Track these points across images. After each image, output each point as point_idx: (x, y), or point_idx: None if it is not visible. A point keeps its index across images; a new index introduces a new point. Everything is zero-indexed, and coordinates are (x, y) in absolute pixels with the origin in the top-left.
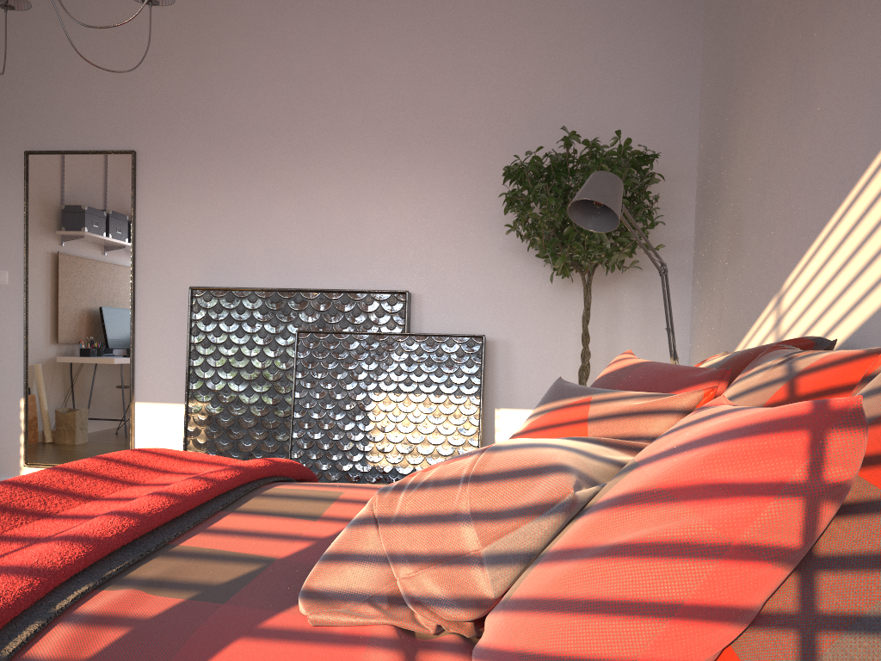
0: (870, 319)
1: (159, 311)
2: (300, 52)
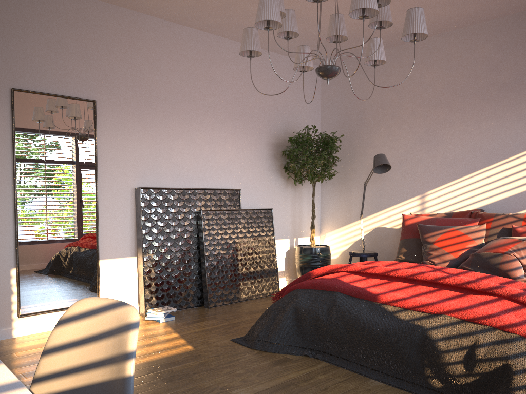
0: (488, 204)
1: (113, 202)
2: (186, 61)
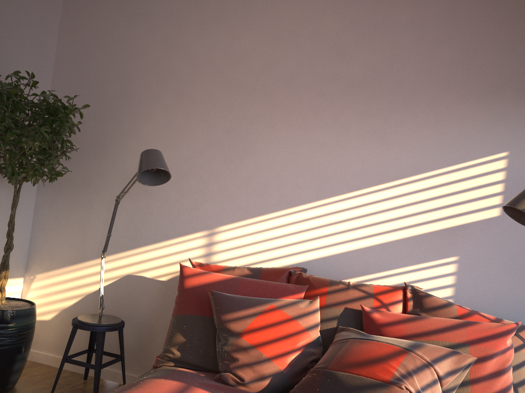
0: (312, 260)
1: None
2: None
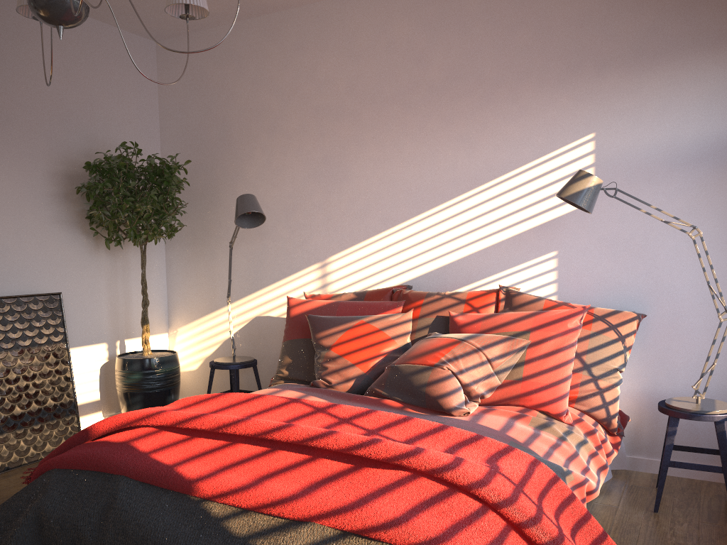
0: (418, 277)
1: None
2: None
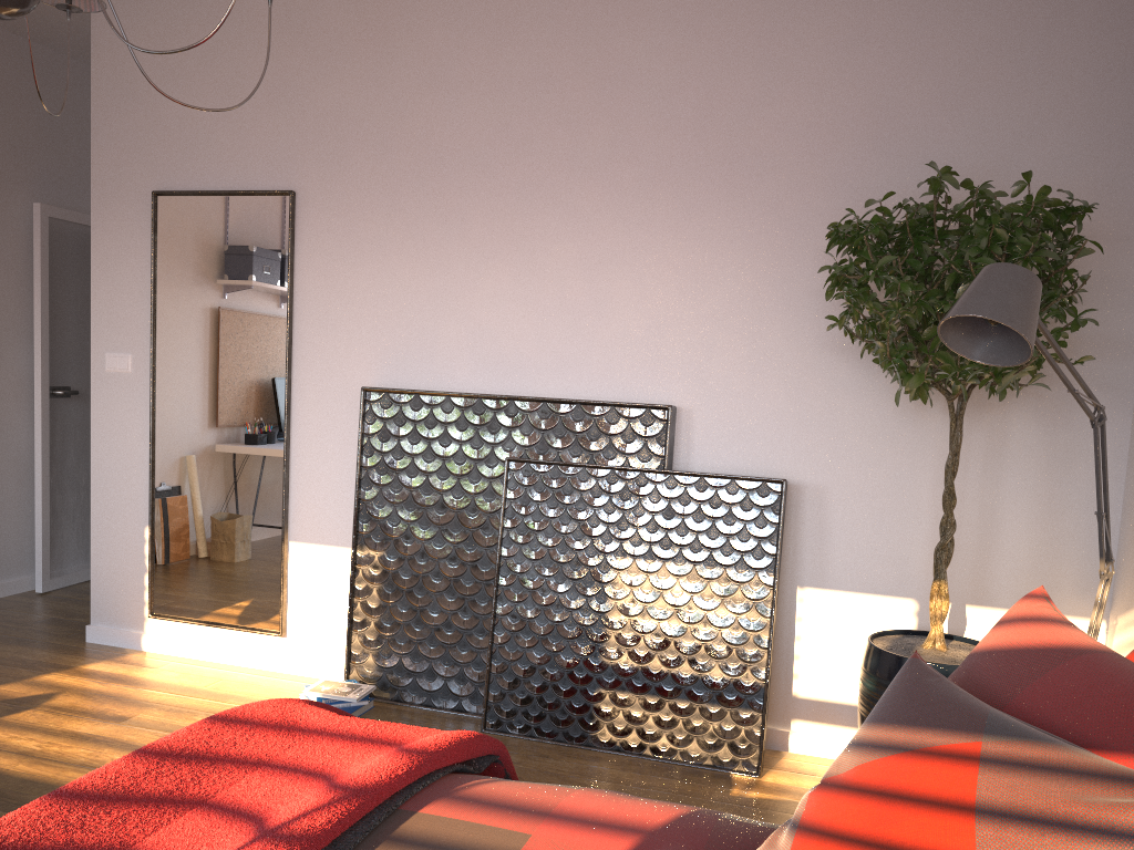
0: None
1: (322, 418)
2: (525, 43)
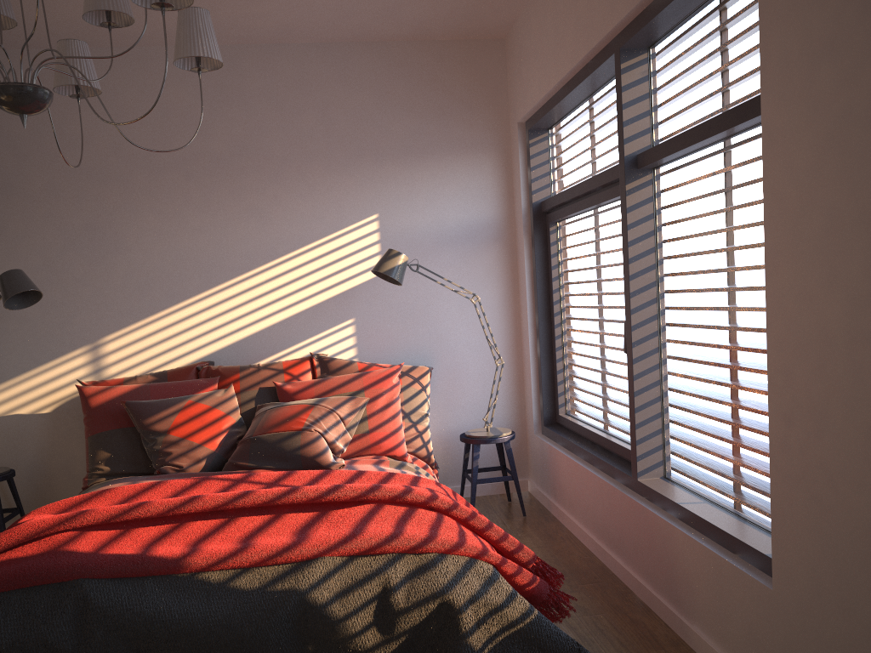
0: (217, 352)
1: None
2: None
